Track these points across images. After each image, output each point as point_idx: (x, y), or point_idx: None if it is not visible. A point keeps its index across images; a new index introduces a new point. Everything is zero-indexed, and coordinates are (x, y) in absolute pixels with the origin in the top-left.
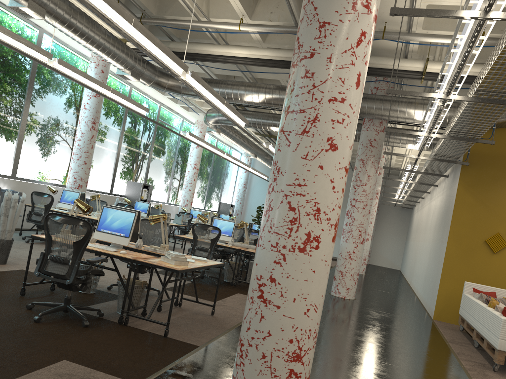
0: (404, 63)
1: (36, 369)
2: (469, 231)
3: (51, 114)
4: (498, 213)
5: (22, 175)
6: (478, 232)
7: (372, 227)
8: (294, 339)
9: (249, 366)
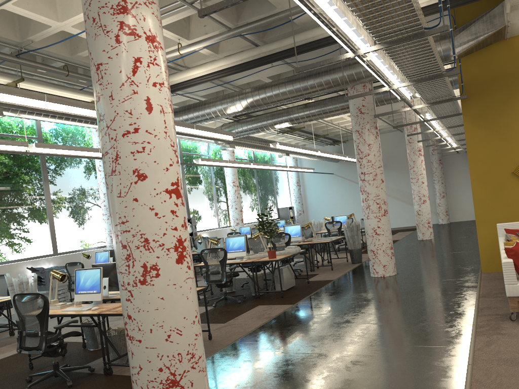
0: None
1: None
2: (491, 167)
3: (72, 186)
4: (517, 138)
5: (64, 249)
6: (502, 165)
7: (426, 186)
8: (163, 367)
9: None
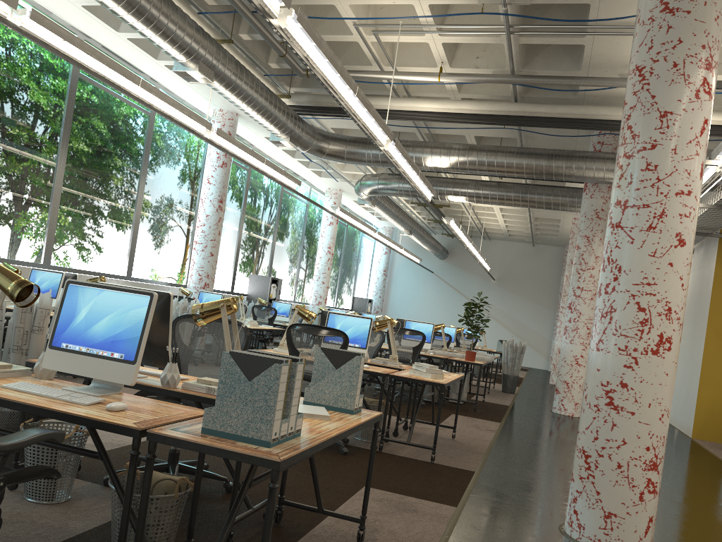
0: None
1: (350, 495)
2: None
3: (167, 192)
4: None
5: (138, 274)
6: None
7: None
8: (651, 446)
9: (602, 478)
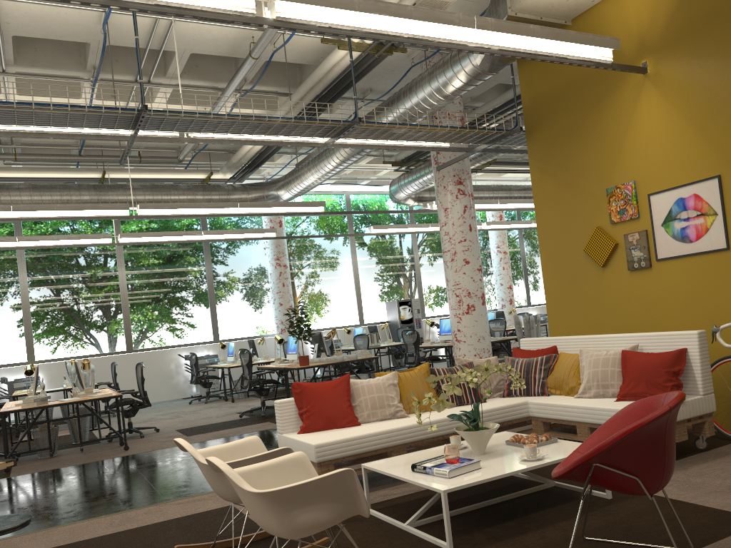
0: (338, 54)
1: None
2: (563, 241)
3: (241, 266)
4: (590, 191)
5: (227, 336)
6: (574, 237)
7: None
8: None
9: None
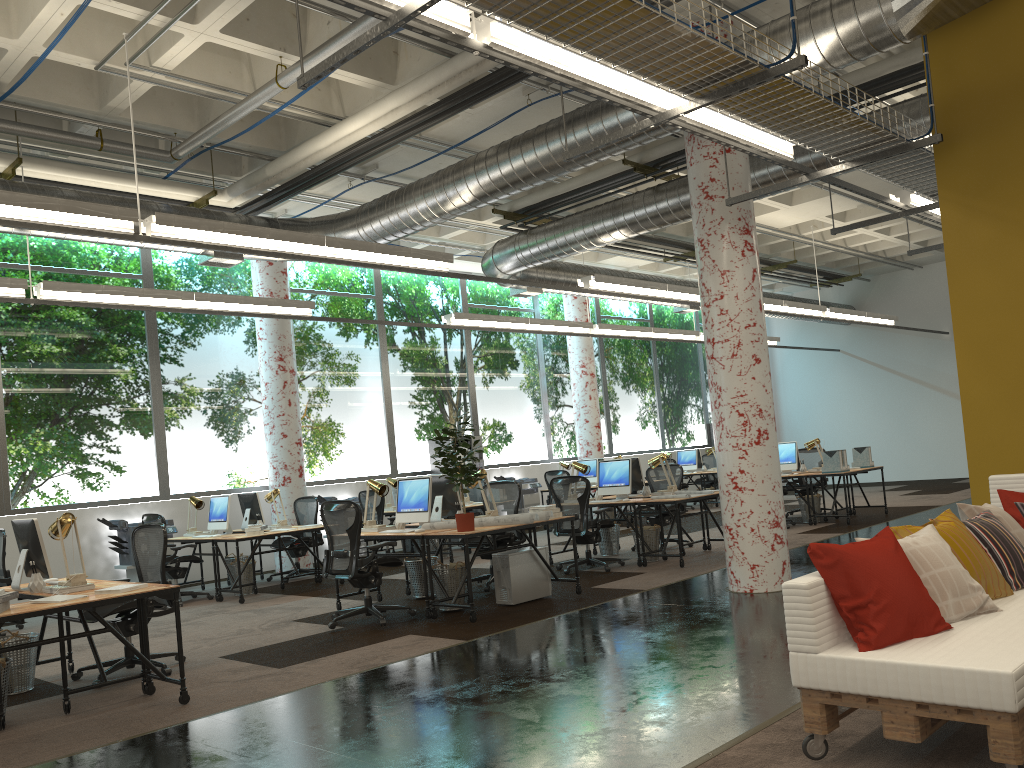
0: None
1: None
2: (1012, 322)
3: (210, 368)
4: None
5: (184, 488)
6: None
7: None
8: None
9: None
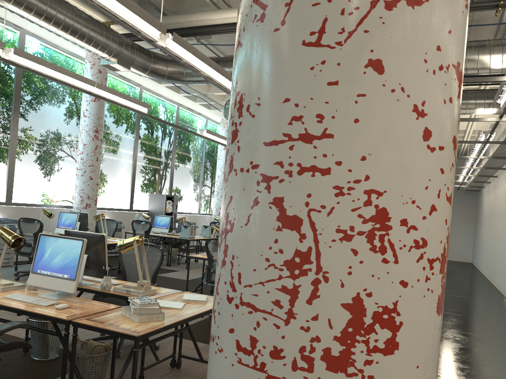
0: None
1: None
2: None
3: (47, 127)
4: None
5: (20, 200)
6: None
7: None
8: None
9: None
